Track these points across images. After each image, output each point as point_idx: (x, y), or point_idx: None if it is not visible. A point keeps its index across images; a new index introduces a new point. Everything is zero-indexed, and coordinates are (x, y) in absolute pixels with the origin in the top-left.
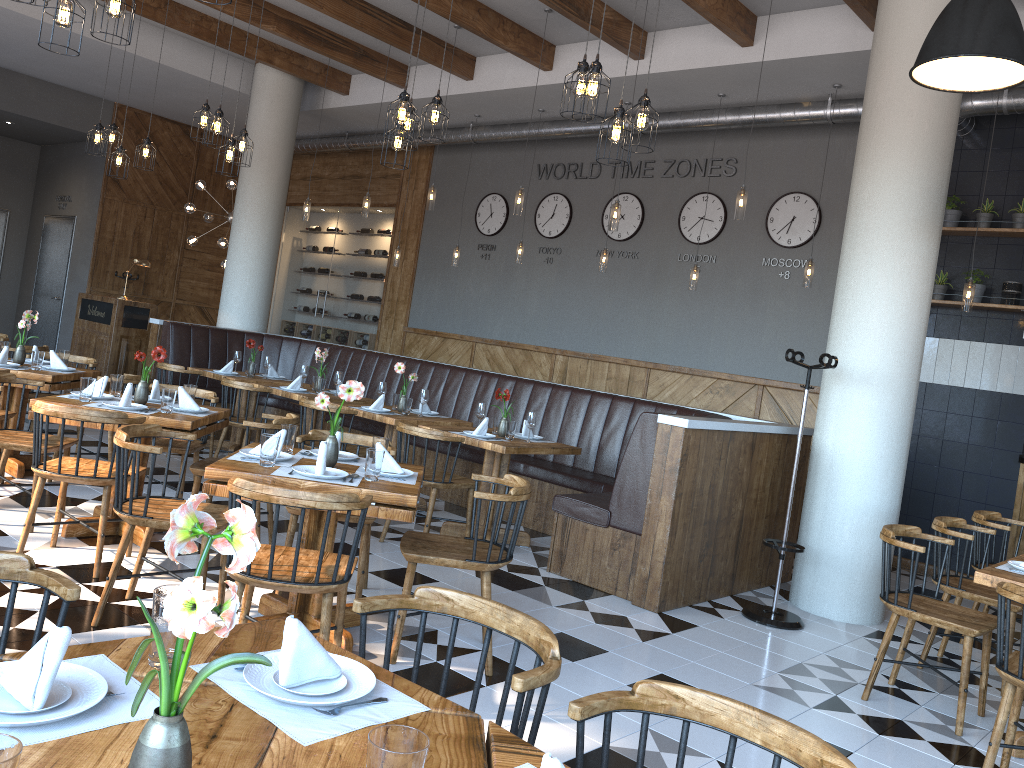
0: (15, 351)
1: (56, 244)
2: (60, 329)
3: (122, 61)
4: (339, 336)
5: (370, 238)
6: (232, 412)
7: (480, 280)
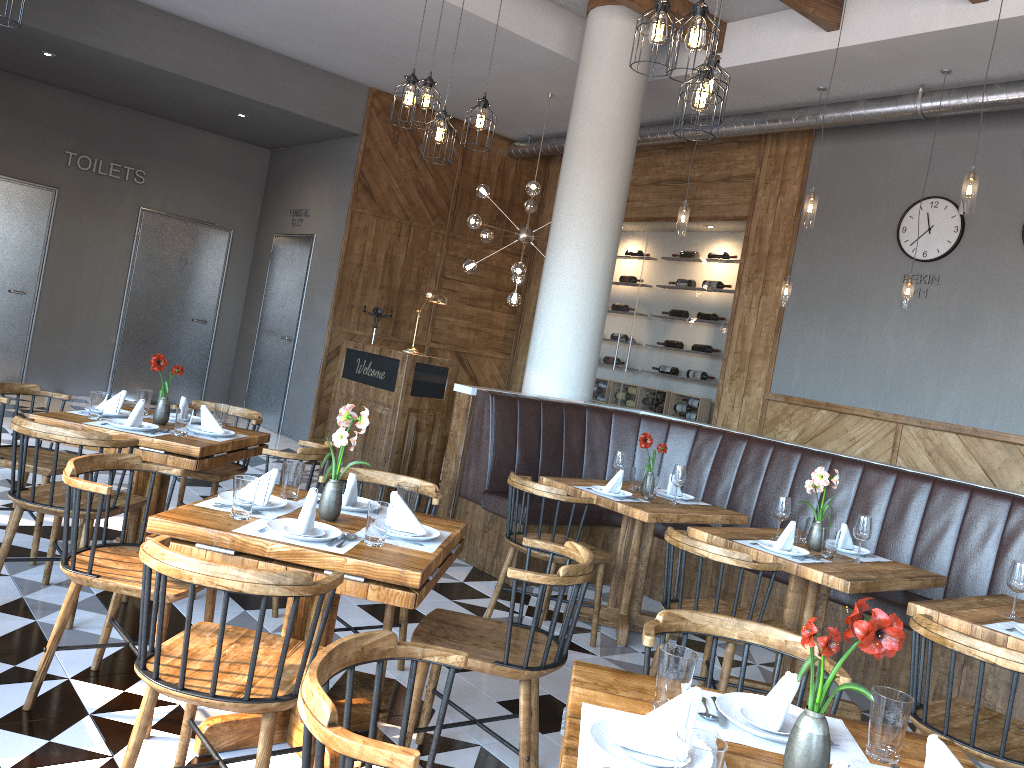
0: (323, 492)
1: (288, 270)
2: (291, 378)
3: (407, 11)
4: (650, 398)
5: (701, 264)
6: (675, 592)
7: (908, 329)
